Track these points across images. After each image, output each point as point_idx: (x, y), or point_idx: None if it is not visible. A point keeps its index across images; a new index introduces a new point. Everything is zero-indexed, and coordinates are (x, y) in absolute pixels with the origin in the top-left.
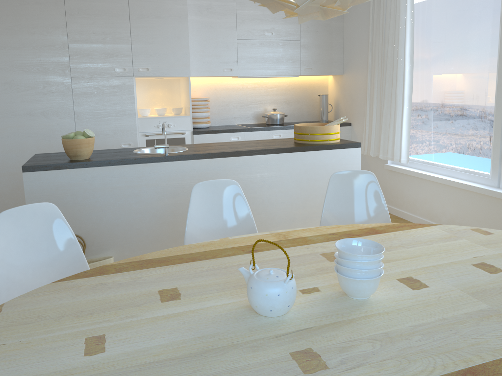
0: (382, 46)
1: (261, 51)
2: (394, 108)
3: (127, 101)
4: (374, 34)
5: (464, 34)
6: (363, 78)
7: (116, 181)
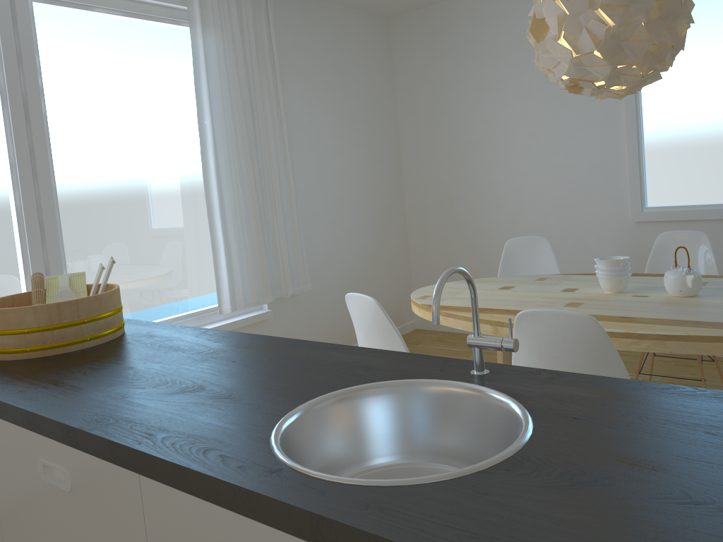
0: None
1: None
2: None
3: None
4: None
5: None
6: None
7: None
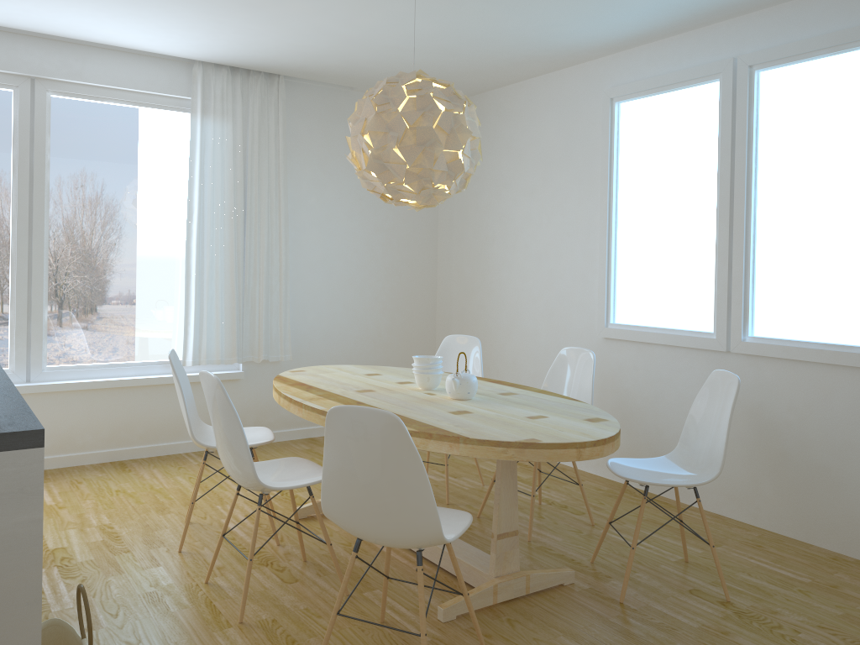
0: None
1: None
2: None
3: None
4: None
5: None
6: None
7: None
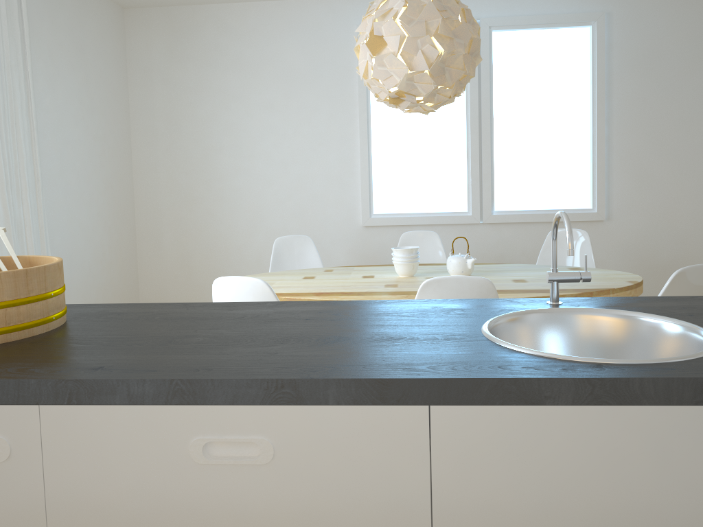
0: None
1: None
2: None
3: None
4: None
5: None
6: None
7: None
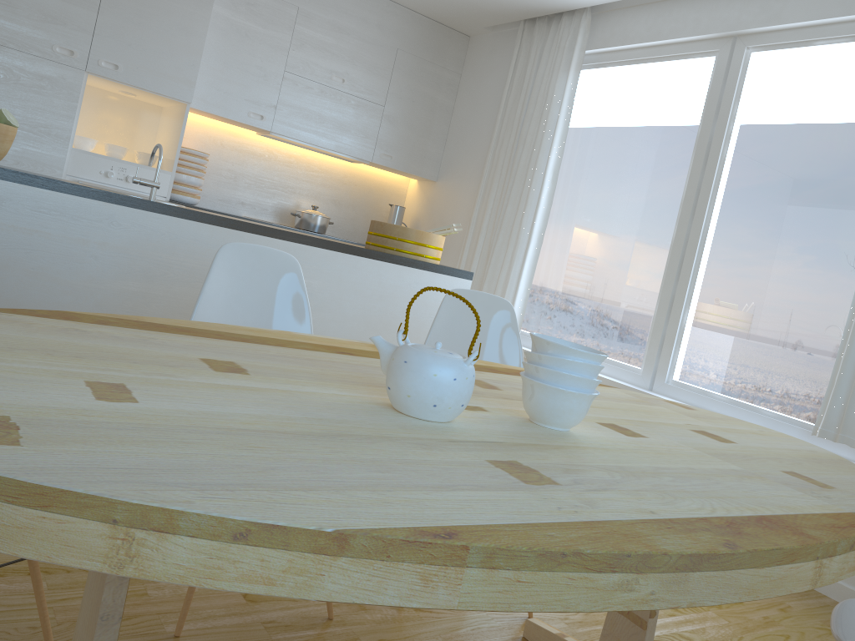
0: (513, 148)
1: (319, 103)
2: (514, 246)
3: (60, 111)
4: (504, 128)
5: (639, 156)
6: (469, 193)
7: (43, 220)
